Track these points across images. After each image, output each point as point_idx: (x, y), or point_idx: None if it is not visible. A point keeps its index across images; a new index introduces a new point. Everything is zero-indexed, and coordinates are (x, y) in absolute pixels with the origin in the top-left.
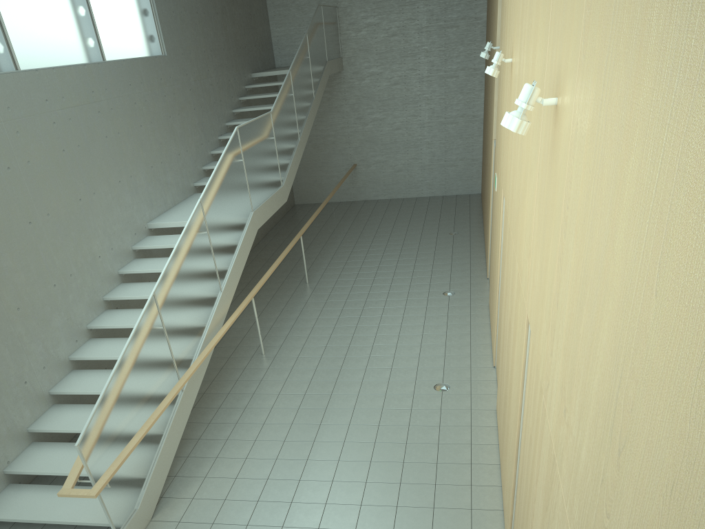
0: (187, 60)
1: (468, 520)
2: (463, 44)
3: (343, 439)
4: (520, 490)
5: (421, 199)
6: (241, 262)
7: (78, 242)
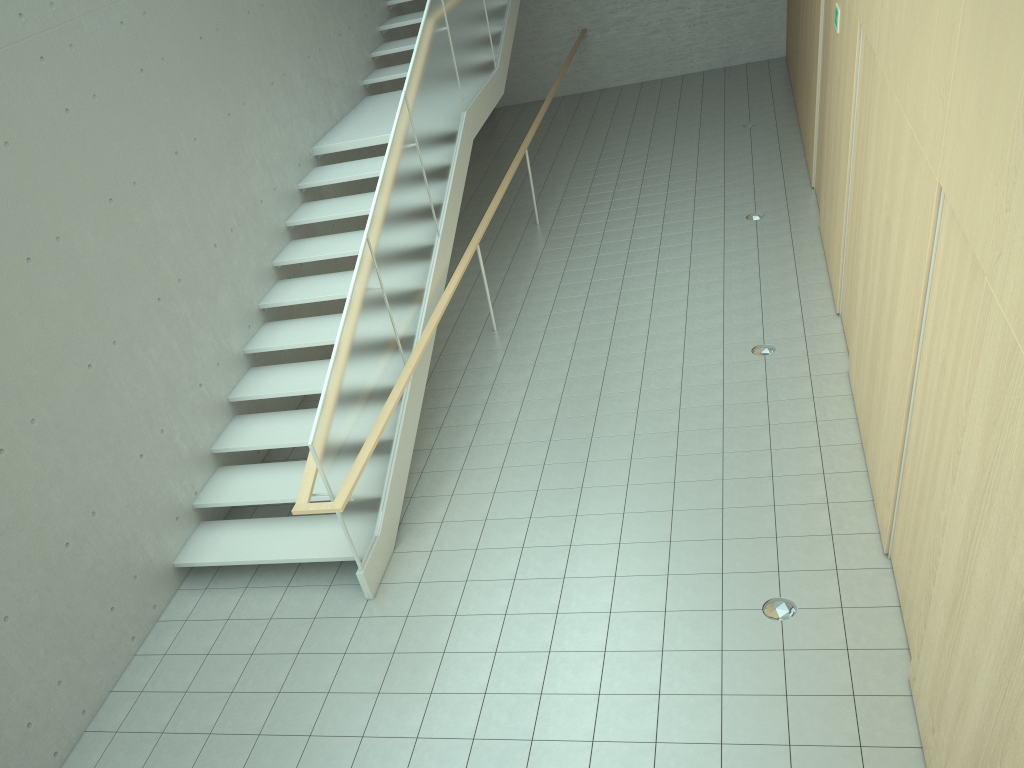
0: None
1: (825, 517)
2: None
3: (632, 432)
4: (914, 451)
5: (690, 77)
6: (458, 190)
7: (234, 180)
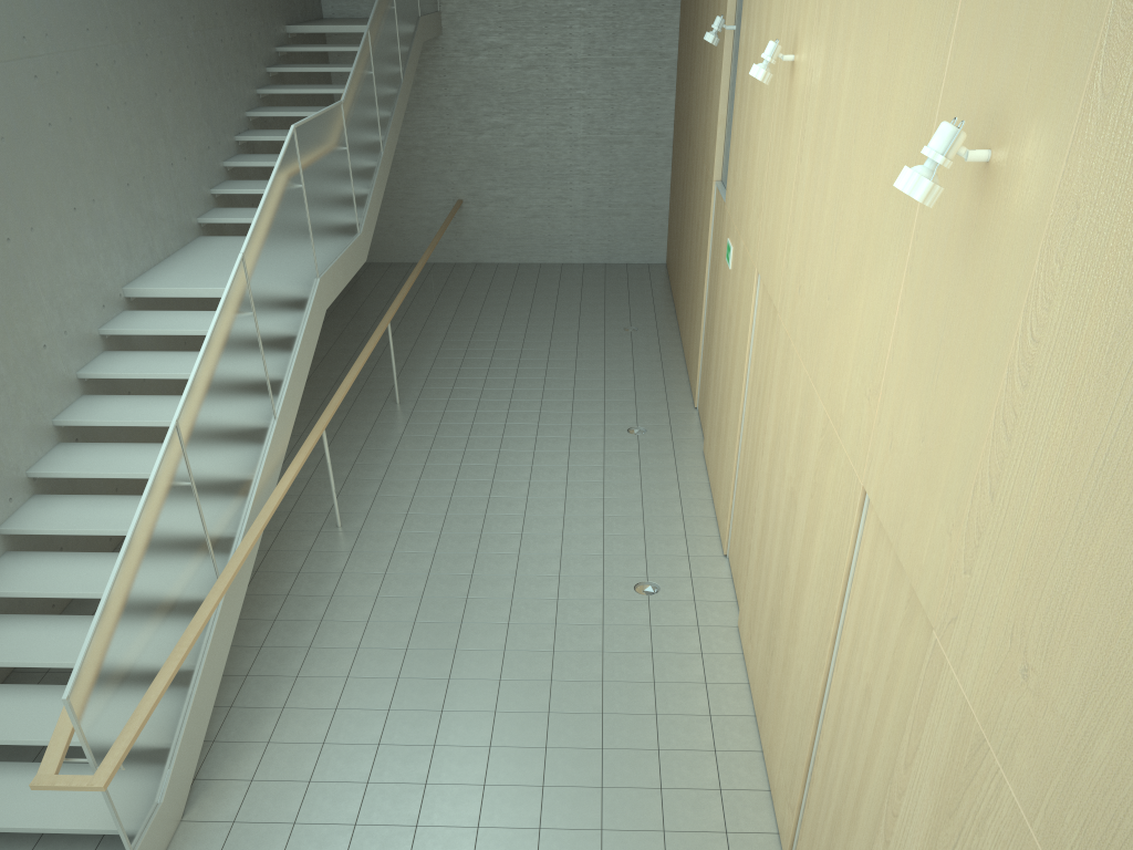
0: None
1: (718, 807)
2: (643, 10)
3: (497, 676)
4: (826, 766)
5: (569, 267)
6: (304, 366)
7: (7, 318)
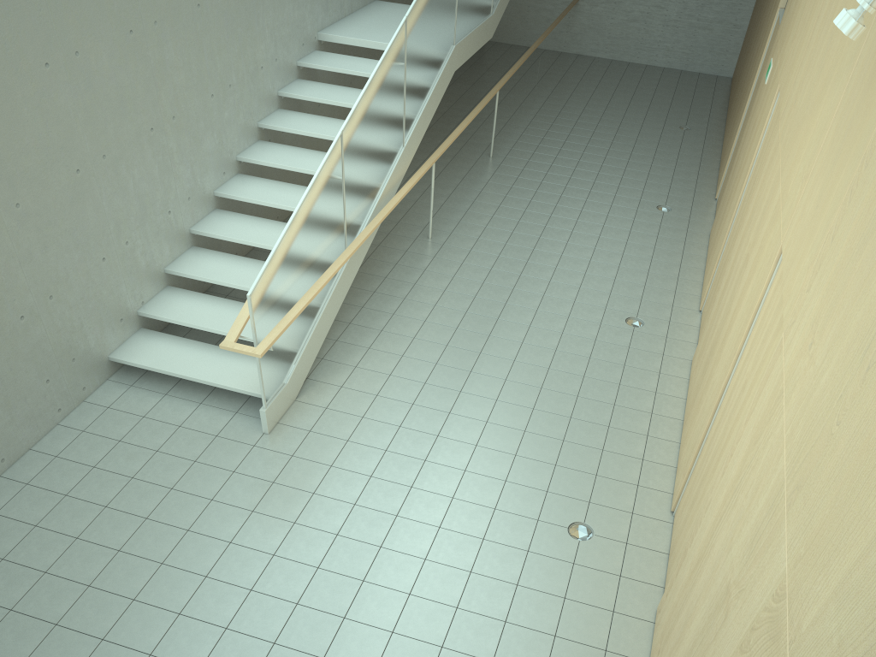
0: None
1: (637, 470)
2: None
3: (513, 358)
4: (710, 441)
5: (651, 69)
6: (430, 112)
7: (243, 42)
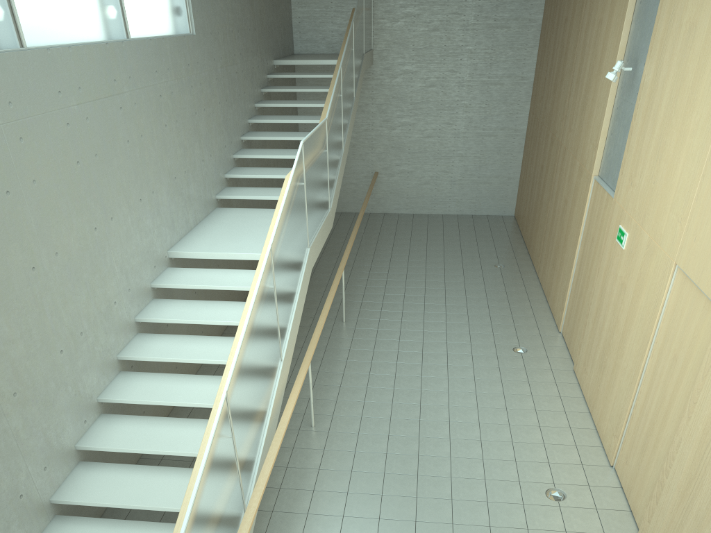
0: (215, 42)
1: None
2: (512, 48)
3: None
4: None
5: (448, 217)
6: (299, 315)
7: (91, 286)
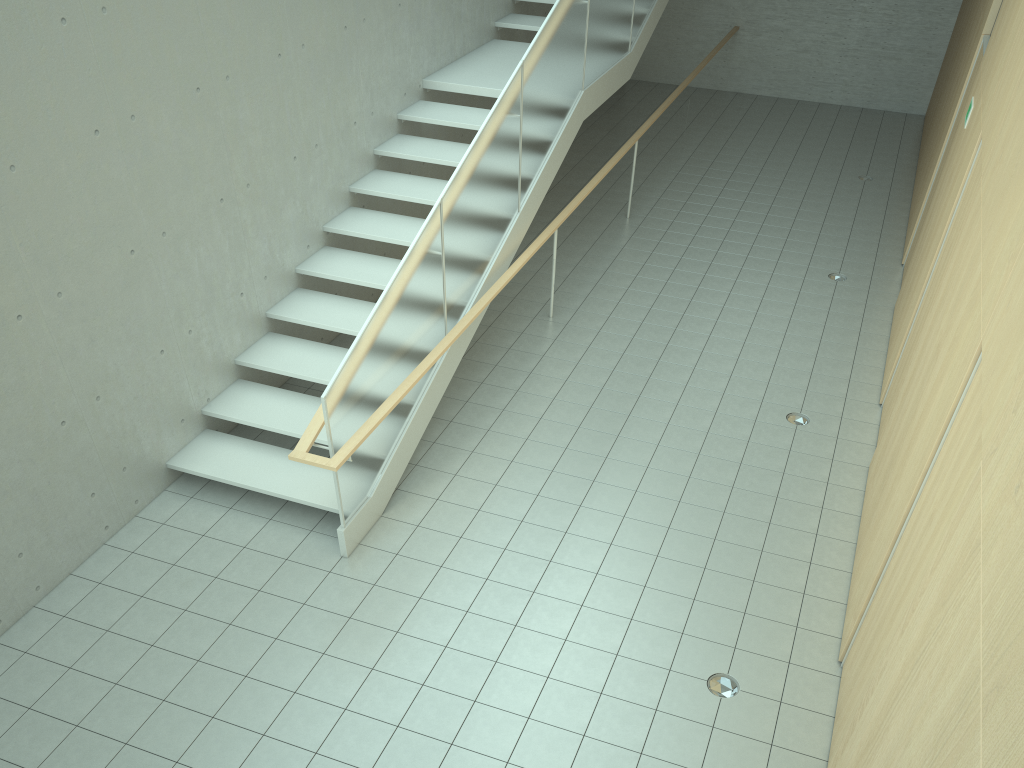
0: None
1: (796, 607)
2: None
3: (646, 464)
4: (888, 581)
5: (825, 107)
6: (552, 170)
7: (332, 95)
